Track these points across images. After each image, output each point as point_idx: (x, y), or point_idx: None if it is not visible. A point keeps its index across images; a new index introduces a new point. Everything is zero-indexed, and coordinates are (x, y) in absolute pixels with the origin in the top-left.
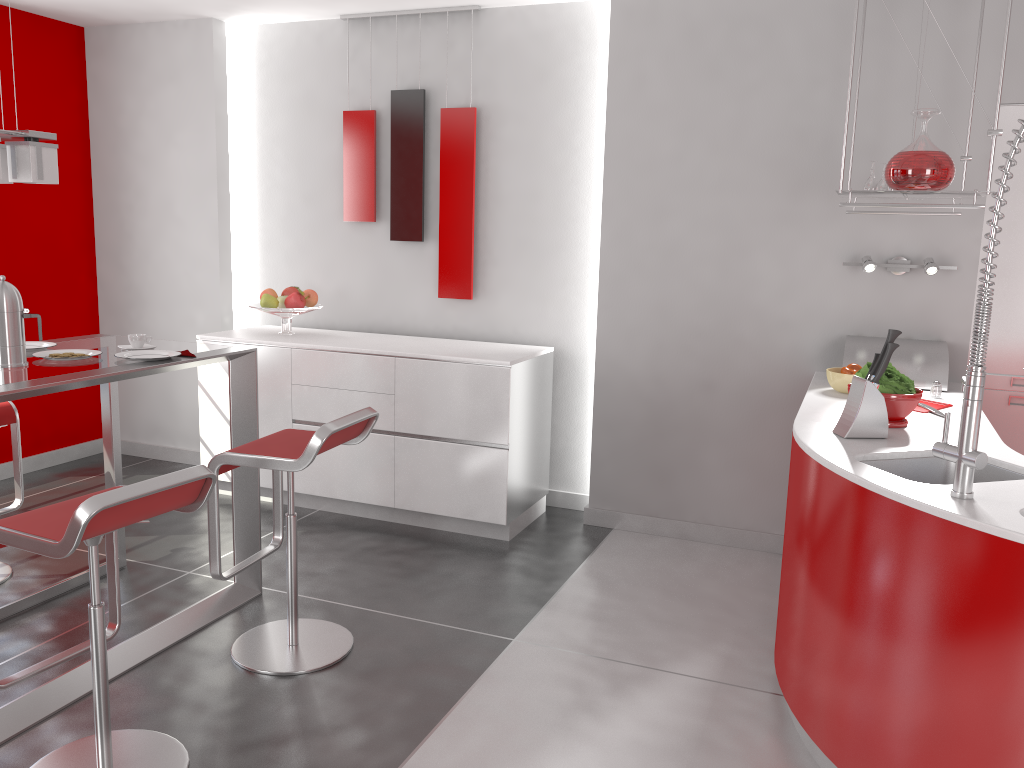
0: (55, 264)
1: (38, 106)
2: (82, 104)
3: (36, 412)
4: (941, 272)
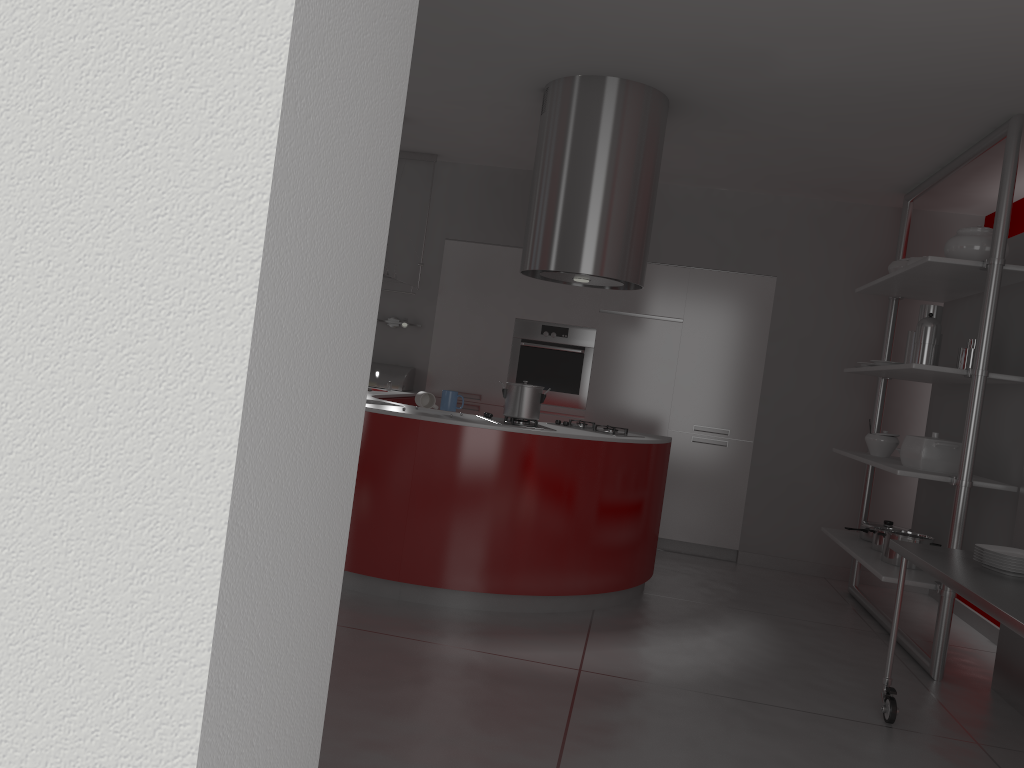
0: None
1: None
2: None
3: None
4: (415, 328)
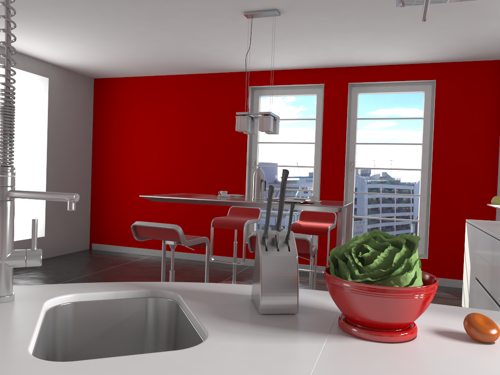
0: (467, 183)
1: (466, 105)
2: (496, 100)
3: (445, 256)
4: None
